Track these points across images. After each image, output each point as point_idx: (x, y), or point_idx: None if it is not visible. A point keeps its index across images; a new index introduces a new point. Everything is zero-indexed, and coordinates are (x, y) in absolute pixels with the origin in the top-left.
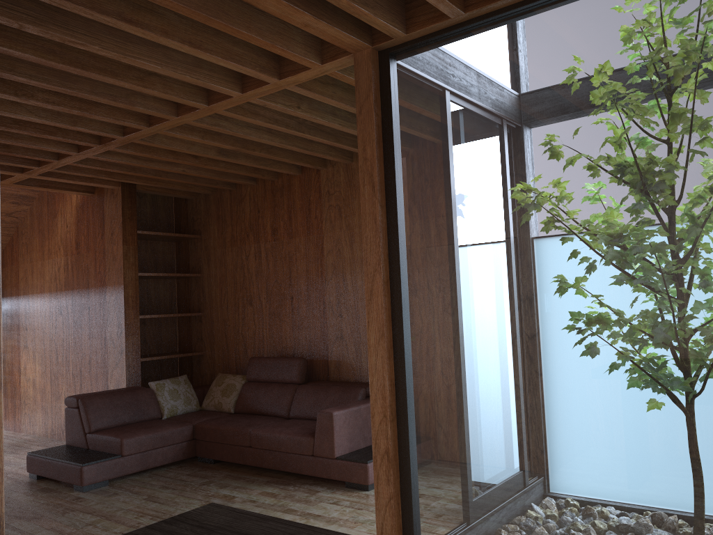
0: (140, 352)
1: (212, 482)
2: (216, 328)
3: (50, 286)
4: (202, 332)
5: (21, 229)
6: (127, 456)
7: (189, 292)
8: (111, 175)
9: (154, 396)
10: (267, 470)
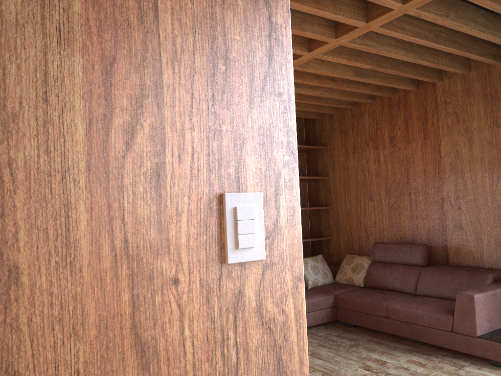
0: None
1: (358, 345)
2: (341, 218)
3: None
4: (329, 222)
5: None
6: None
7: (317, 191)
8: None
9: None
10: (402, 338)
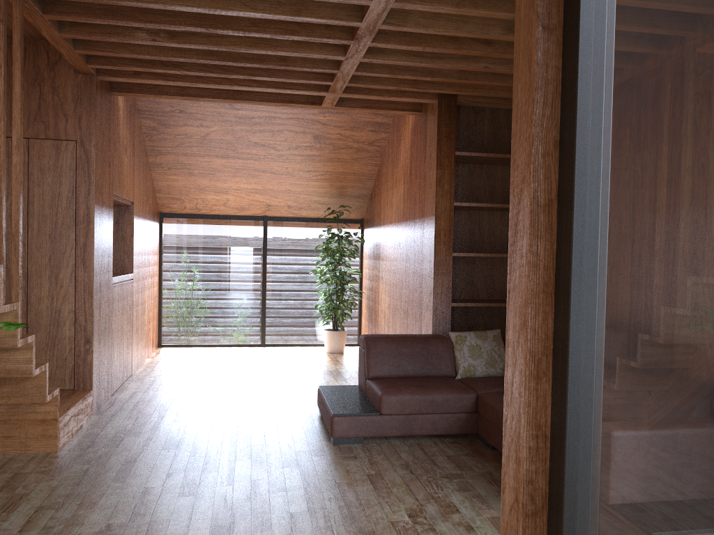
0: (451, 295)
1: (459, 477)
2: None
3: (395, 217)
4: None
5: (383, 158)
6: (385, 415)
7: None
8: (415, 85)
9: (450, 350)
10: None
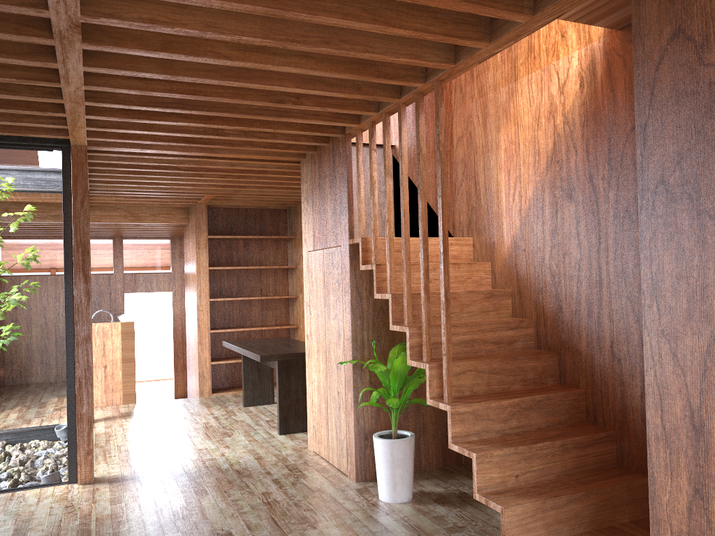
0: None
1: None
2: None
3: None
4: None
5: None
6: None
7: None
8: None
9: None
10: None
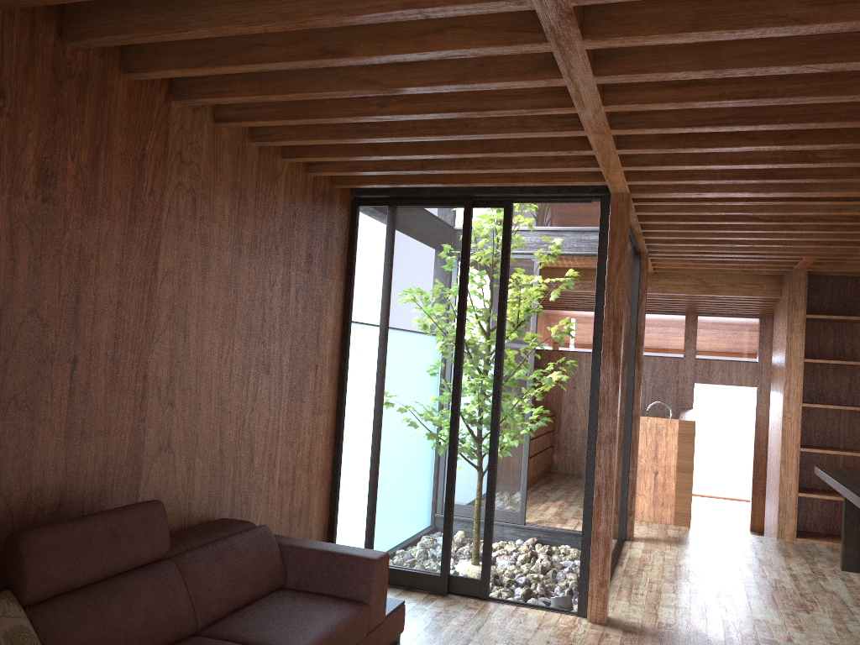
0: None
1: None
2: None
3: None
4: None
5: None
6: None
7: None
8: None
9: None
10: None
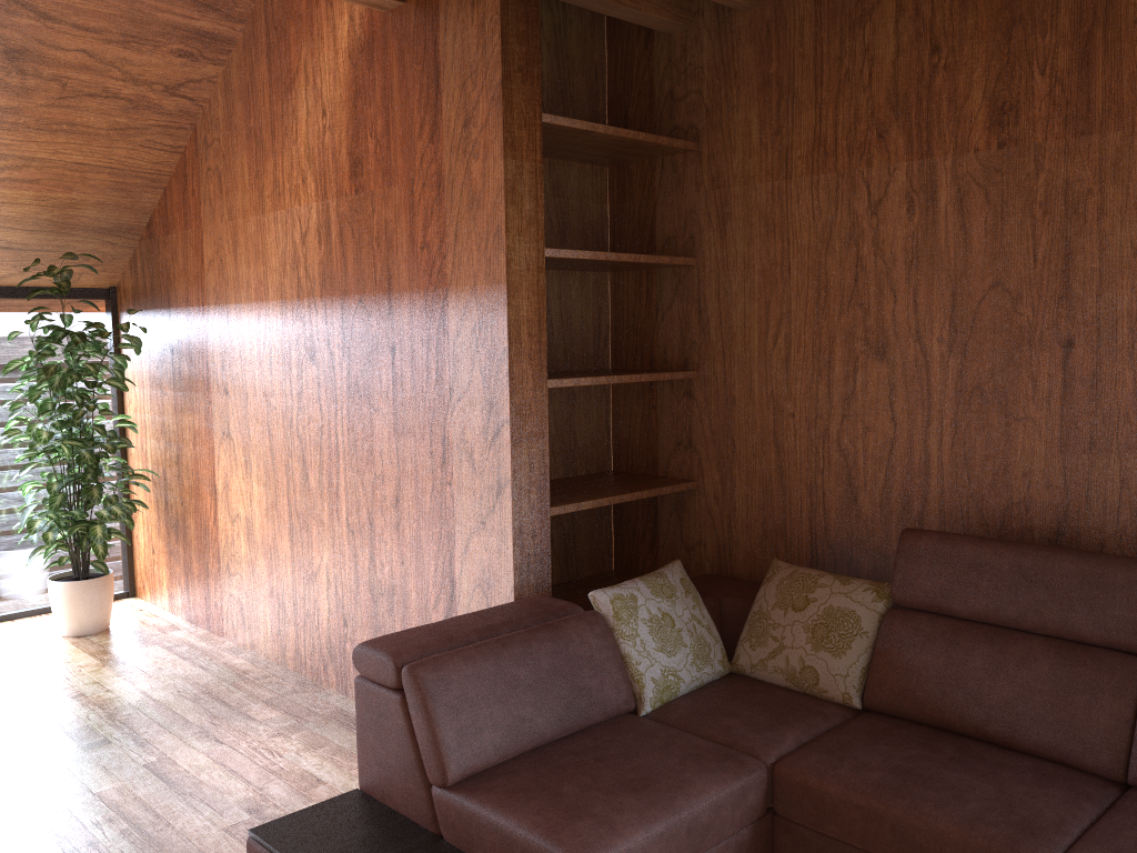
0: (548, 489)
1: None
2: (744, 419)
3: (282, 284)
4: (694, 427)
5: (203, 133)
6: None
7: (650, 310)
8: None
9: (611, 641)
10: None
